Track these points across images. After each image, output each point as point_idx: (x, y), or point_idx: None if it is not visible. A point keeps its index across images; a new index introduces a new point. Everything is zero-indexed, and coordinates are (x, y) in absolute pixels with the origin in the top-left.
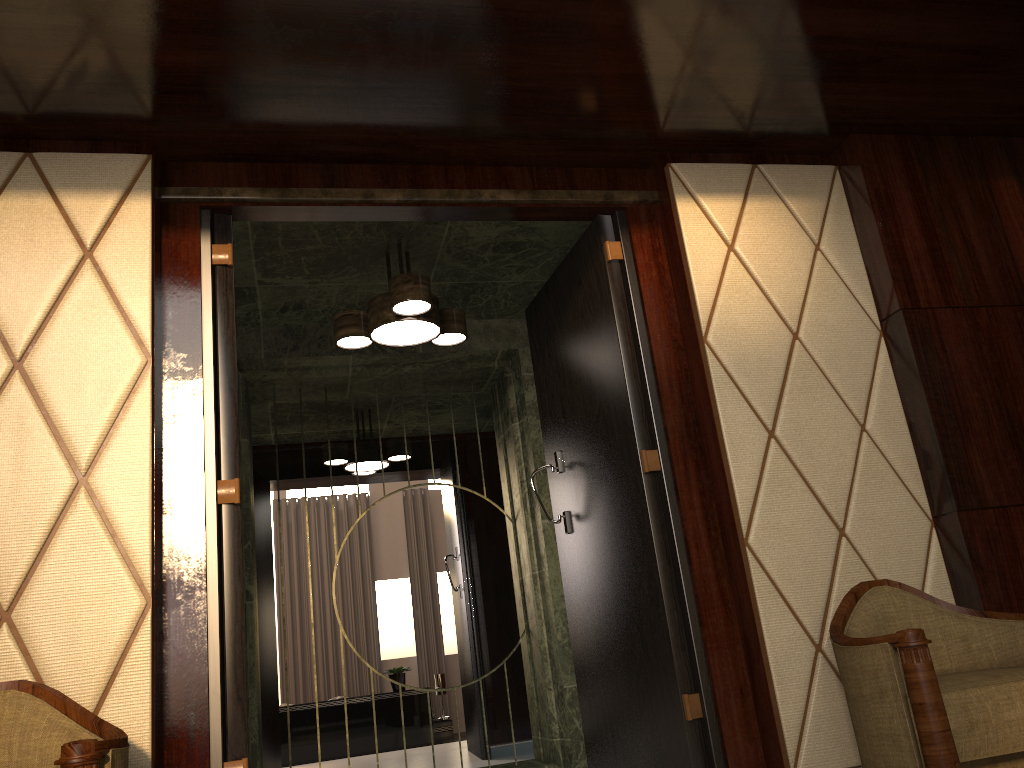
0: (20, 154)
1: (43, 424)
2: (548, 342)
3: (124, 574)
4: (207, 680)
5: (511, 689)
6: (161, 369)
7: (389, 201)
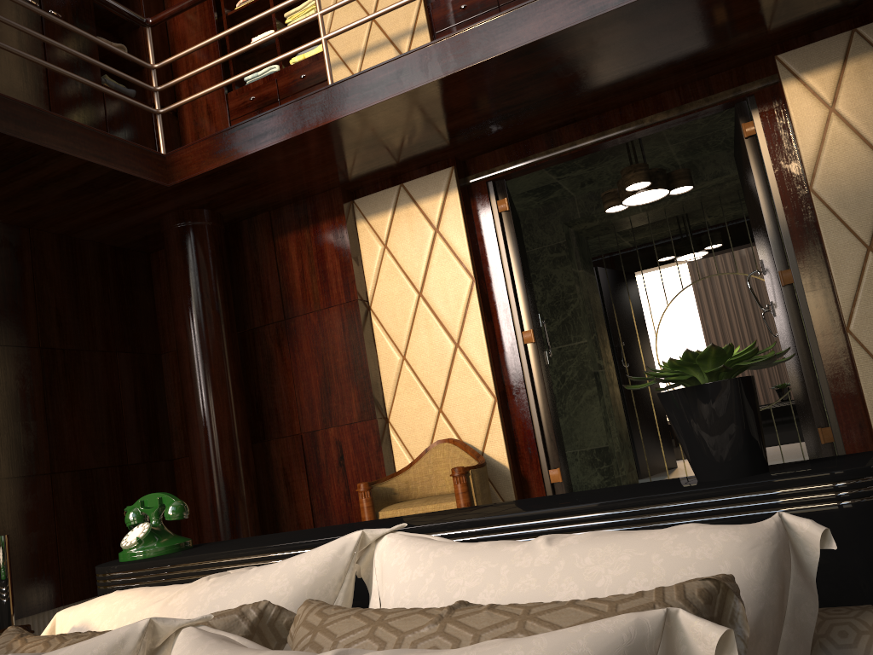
0: (398, 186)
1: (435, 321)
2: (743, 183)
3: (482, 387)
4: (533, 432)
5: (795, 411)
6: (484, 278)
7: (586, 145)
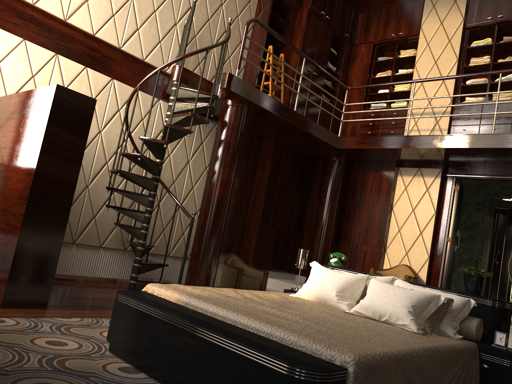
0: (418, 168)
1: (415, 222)
2: None
3: (425, 251)
4: (438, 274)
5: None
6: (439, 212)
7: (497, 178)
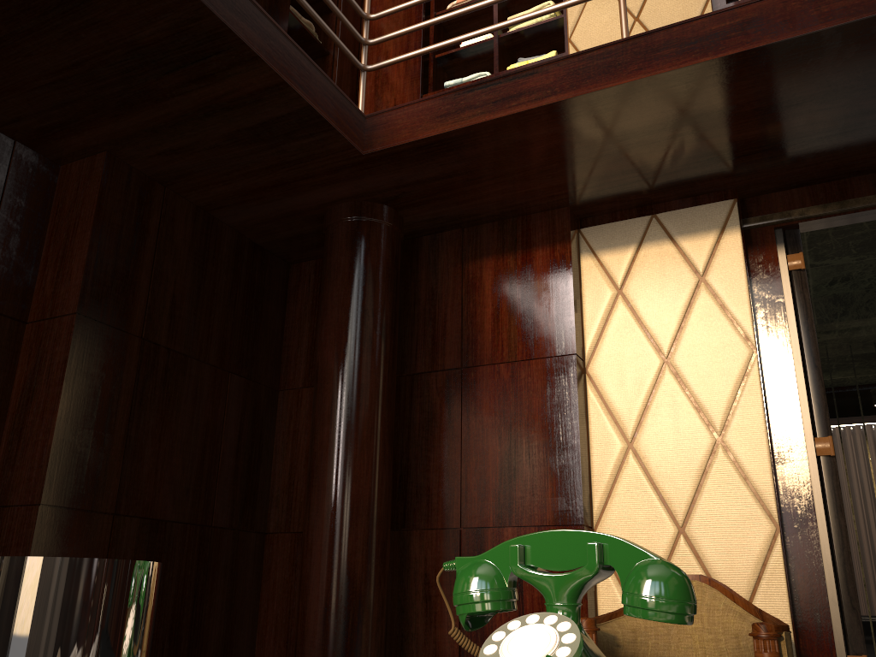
0: (648, 217)
1: (687, 401)
2: None
3: (756, 507)
4: (826, 590)
5: None
6: (760, 355)
7: None
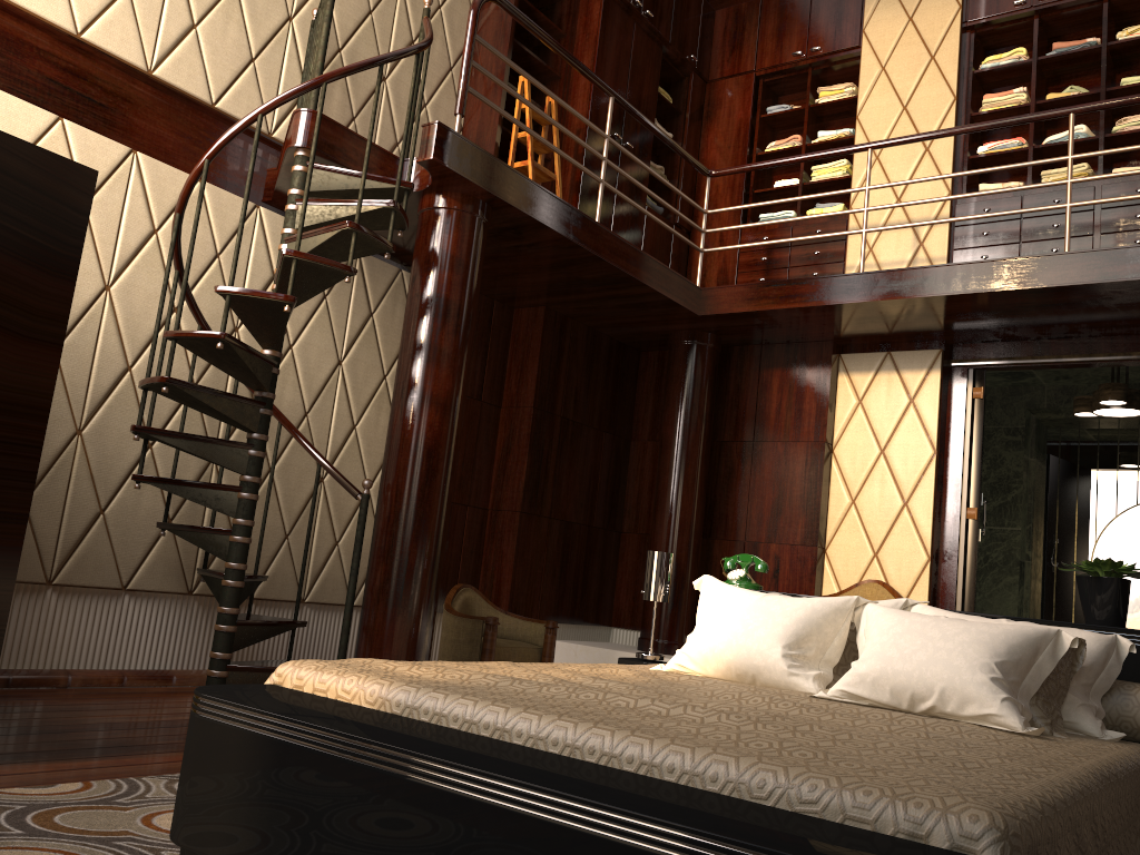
0: (885, 353)
1: (890, 478)
2: None
3: (919, 545)
4: (954, 596)
5: None
6: (943, 452)
7: (1071, 361)
